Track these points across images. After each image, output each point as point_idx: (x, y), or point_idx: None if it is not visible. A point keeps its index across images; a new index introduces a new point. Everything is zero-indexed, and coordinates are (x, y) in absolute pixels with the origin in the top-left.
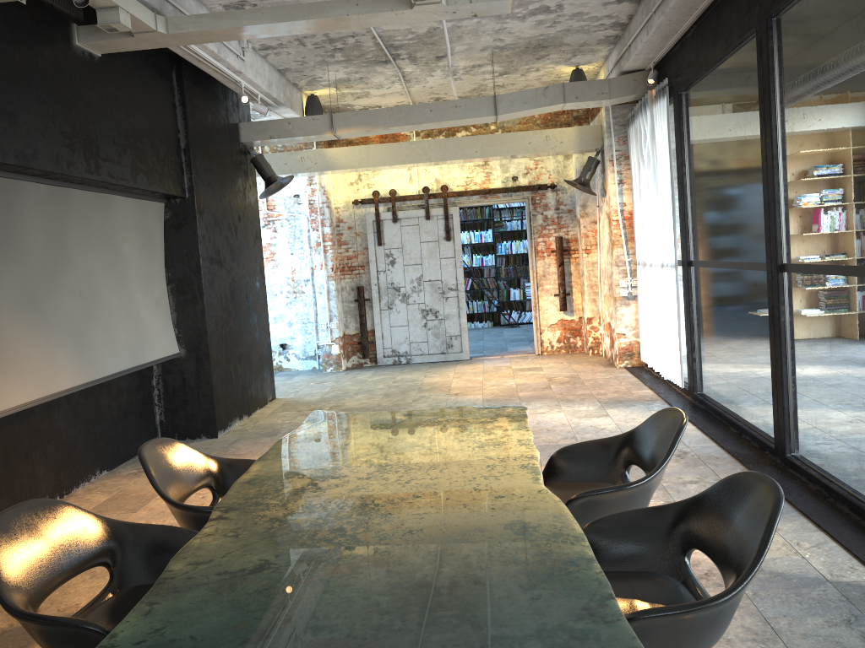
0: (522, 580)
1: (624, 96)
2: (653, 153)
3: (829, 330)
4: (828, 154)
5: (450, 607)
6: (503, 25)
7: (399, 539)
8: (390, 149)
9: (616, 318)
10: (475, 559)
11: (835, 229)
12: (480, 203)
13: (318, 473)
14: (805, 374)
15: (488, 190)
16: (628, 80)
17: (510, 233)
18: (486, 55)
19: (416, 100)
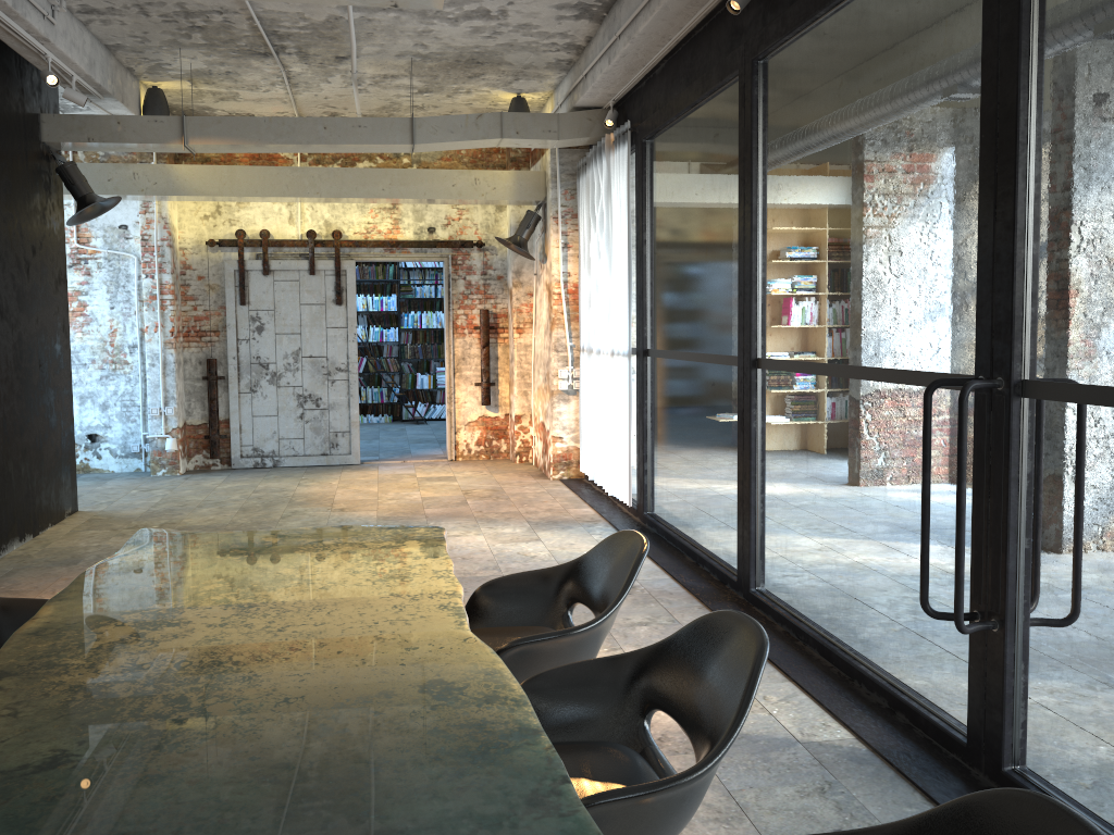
0: (447, 763)
1: (576, 138)
2: (608, 213)
3: (795, 441)
4: (802, 234)
5: (347, 807)
6: (428, 27)
7: (271, 711)
8: (265, 175)
9: (552, 417)
10: (380, 736)
11: (806, 323)
12: (384, 259)
13: (146, 619)
14: (769, 492)
15: (396, 242)
16: (582, 118)
17: (420, 301)
18: (403, 63)
19: (303, 113)
